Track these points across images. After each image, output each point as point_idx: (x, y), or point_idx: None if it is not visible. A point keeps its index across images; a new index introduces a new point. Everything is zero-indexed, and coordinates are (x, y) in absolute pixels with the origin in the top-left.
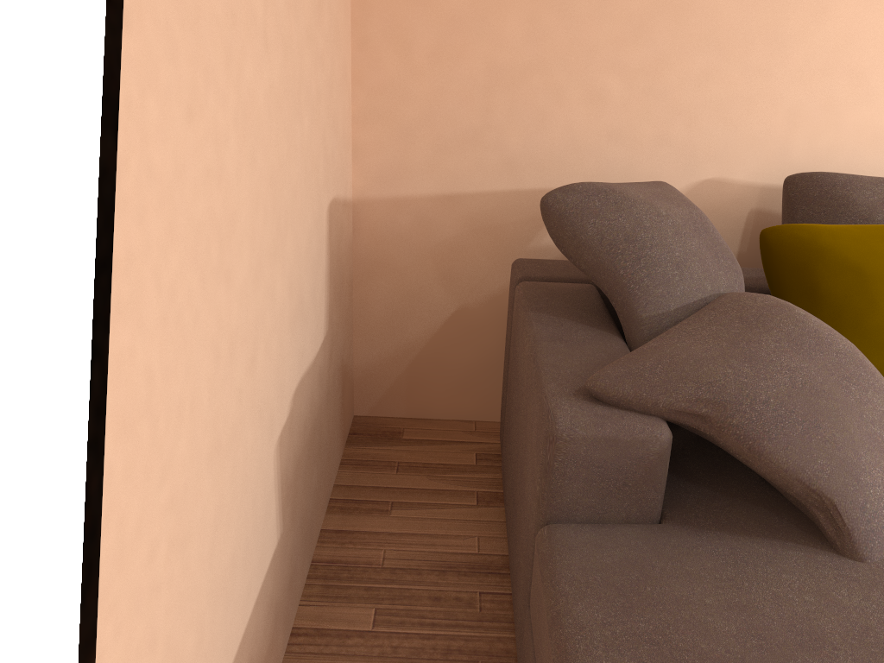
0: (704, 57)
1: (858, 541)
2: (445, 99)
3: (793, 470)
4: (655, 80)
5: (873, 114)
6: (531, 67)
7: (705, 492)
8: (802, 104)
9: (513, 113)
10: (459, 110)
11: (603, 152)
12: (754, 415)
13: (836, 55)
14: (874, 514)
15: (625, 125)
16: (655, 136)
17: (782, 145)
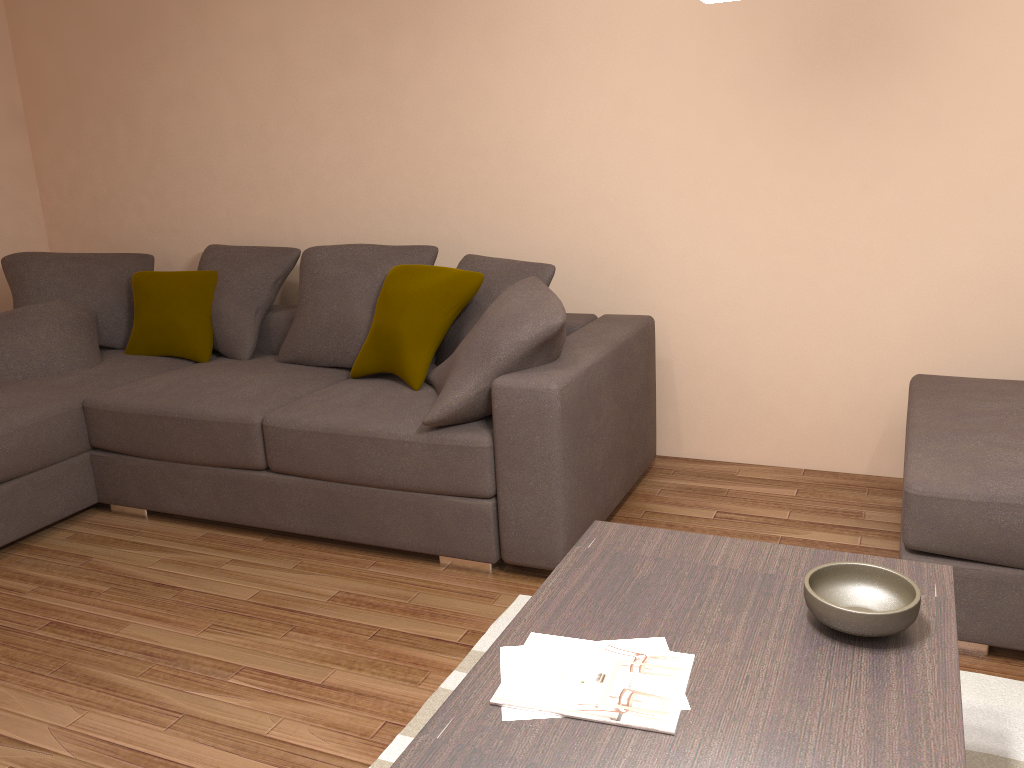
0: (180, 183)
1: None
2: (79, 215)
3: None
4: (163, 197)
5: (266, 209)
6: (109, 195)
7: None
8: (231, 205)
9: (108, 220)
10: (86, 220)
11: (150, 239)
12: None
13: (239, 176)
14: None
15: (156, 223)
16: (170, 229)
17: (229, 230)
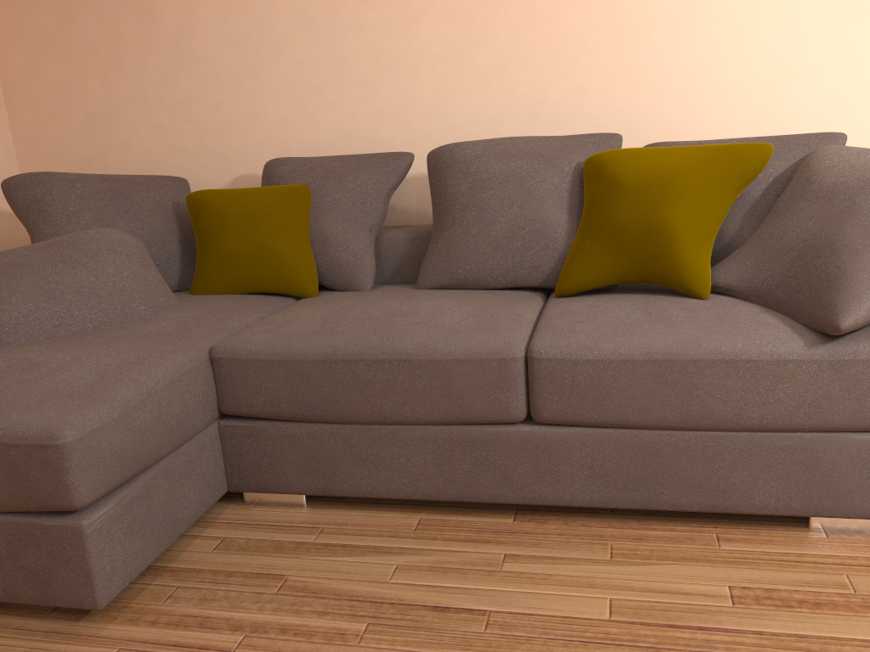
0: (214, 90)
1: None
2: (66, 139)
3: None
4: (188, 110)
5: (336, 115)
6: (111, 111)
7: None
8: (286, 114)
9: (108, 143)
10: (76, 145)
11: (169, 163)
12: None
13: (299, 77)
14: (1, 325)
15: (178, 143)
16: (199, 149)
17: (282, 145)
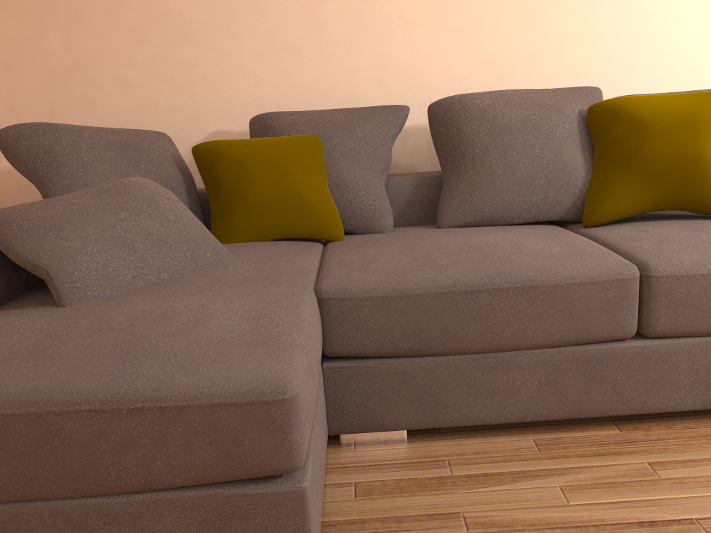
0: (188, 48)
1: (62, 294)
2: (20, 97)
3: (25, 254)
4: (160, 68)
5: (313, 74)
6: (74, 69)
7: (37, 296)
8: (263, 72)
9: (69, 101)
10: (32, 103)
11: (137, 121)
12: (16, 227)
13: (276, 37)
14: (82, 278)
15: (148, 101)
16: (170, 106)
17: (258, 102)
